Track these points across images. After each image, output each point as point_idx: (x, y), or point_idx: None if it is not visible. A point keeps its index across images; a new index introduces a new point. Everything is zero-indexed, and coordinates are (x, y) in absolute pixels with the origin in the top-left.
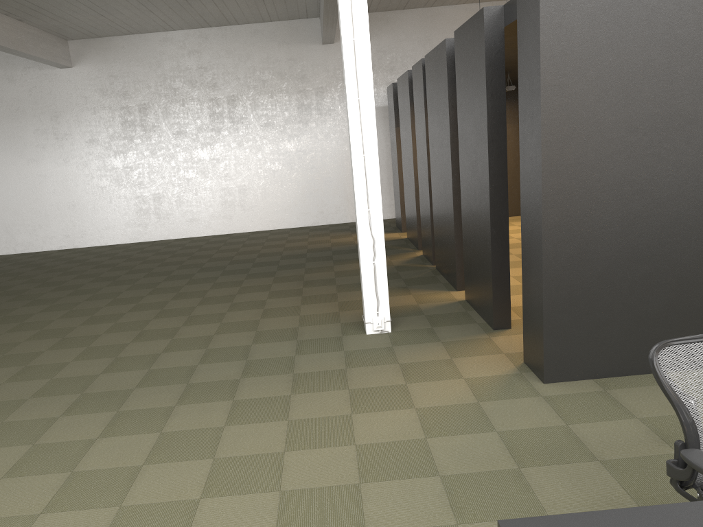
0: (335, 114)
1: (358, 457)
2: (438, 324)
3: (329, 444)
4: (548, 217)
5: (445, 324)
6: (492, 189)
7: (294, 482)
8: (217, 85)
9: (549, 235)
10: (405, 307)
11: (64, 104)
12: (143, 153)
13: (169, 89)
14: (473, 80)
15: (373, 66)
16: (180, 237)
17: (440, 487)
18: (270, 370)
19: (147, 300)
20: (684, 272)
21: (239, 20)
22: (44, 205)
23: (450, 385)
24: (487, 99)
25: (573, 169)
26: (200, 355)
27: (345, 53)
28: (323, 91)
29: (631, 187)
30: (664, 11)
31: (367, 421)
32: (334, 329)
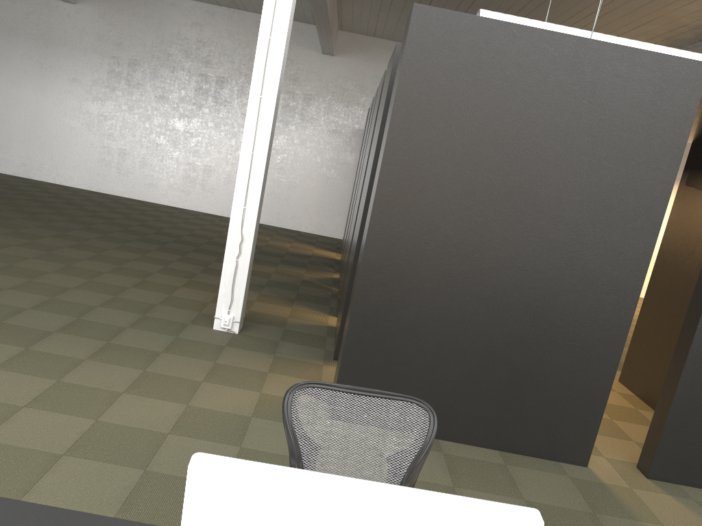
0: (316, 123)
1: (87, 431)
2: (287, 340)
3: (73, 412)
4: (369, 256)
5: (294, 342)
6: (364, 221)
7: (3, 436)
8: (211, 63)
9: (366, 273)
10: (273, 317)
11: (58, 37)
12: (121, 106)
13: (164, 53)
14: (380, 113)
15: (366, 89)
16: (134, 198)
17: (134, 480)
18: (89, 333)
19: (44, 241)
20: (490, 347)
21: (247, 7)
22: (10, 128)
23: (241, 395)
24: (379, 132)
25: (403, 215)
26: (40, 302)
27: (258, 49)
28: (311, 98)
29: (456, 249)
30: (524, 87)
31: (130, 403)
32: (189, 315)
